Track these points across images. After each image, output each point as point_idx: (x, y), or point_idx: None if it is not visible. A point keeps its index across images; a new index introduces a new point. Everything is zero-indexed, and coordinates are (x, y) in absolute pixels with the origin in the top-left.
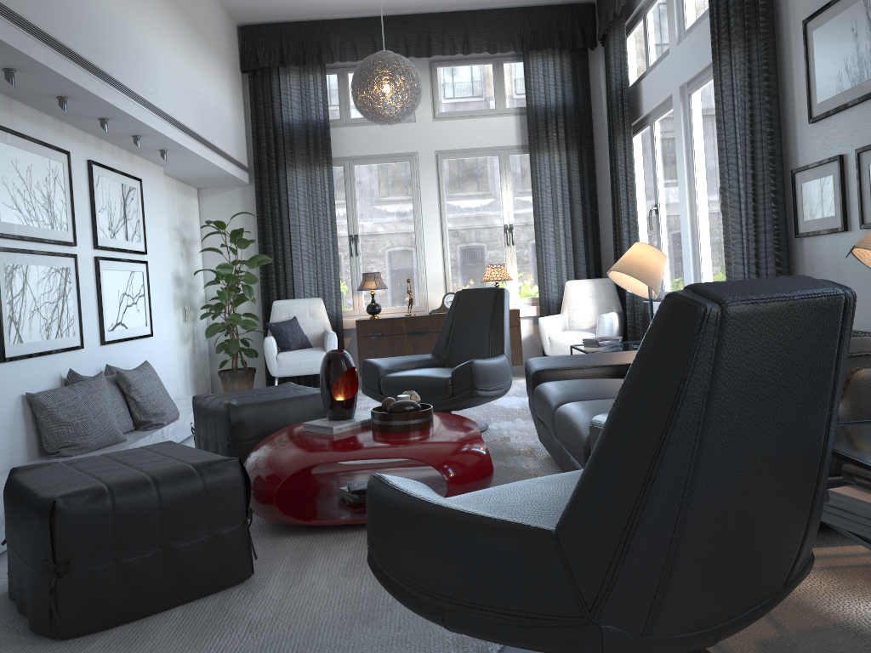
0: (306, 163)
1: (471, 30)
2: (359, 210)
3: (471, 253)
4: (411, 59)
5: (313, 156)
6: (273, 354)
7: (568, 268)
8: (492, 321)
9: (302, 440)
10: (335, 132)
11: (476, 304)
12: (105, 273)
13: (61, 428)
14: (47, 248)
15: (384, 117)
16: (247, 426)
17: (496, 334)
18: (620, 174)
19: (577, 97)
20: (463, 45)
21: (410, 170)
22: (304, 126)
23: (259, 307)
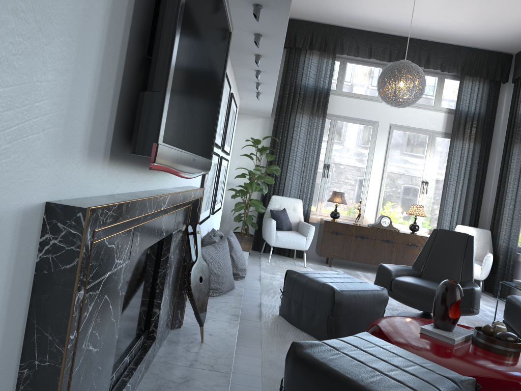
0: (310, 113)
1: (433, 54)
2: (333, 149)
3: (397, 192)
4: (388, 63)
5: (315, 110)
6: (274, 232)
7: (458, 216)
8: (463, 256)
9: (437, 346)
10: (330, 97)
11: (450, 241)
12: (221, 167)
13: (210, 276)
14: (214, 150)
15: (398, 103)
16: (343, 306)
17: (466, 266)
18: (515, 168)
19: (488, 110)
20: (425, 62)
21: (371, 132)
22: (314, 89)
23: (258, 195)
